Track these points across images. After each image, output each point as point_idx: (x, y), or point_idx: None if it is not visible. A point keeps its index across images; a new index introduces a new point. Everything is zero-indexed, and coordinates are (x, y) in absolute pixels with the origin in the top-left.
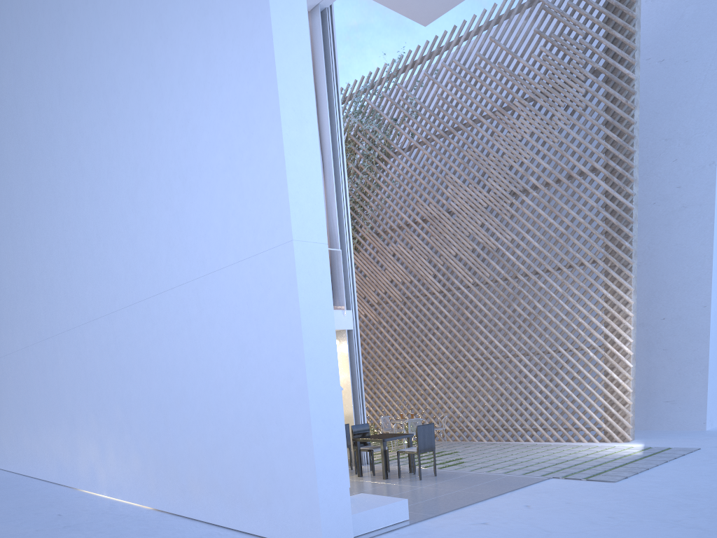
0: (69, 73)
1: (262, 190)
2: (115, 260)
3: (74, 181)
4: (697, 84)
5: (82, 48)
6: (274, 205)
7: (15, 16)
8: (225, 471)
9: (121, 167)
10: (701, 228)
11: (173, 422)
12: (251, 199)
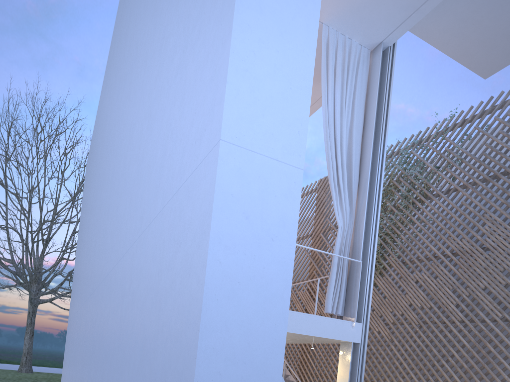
0: (123, 67)
1: (202, 72)
2: (109, 231)
3: (109, 164)
4: None
5: (131, 36)
6: (210, 87)
7: (117, 47)
8: None
9: (125, 134)
10: None
11: None
12: (189, 99)
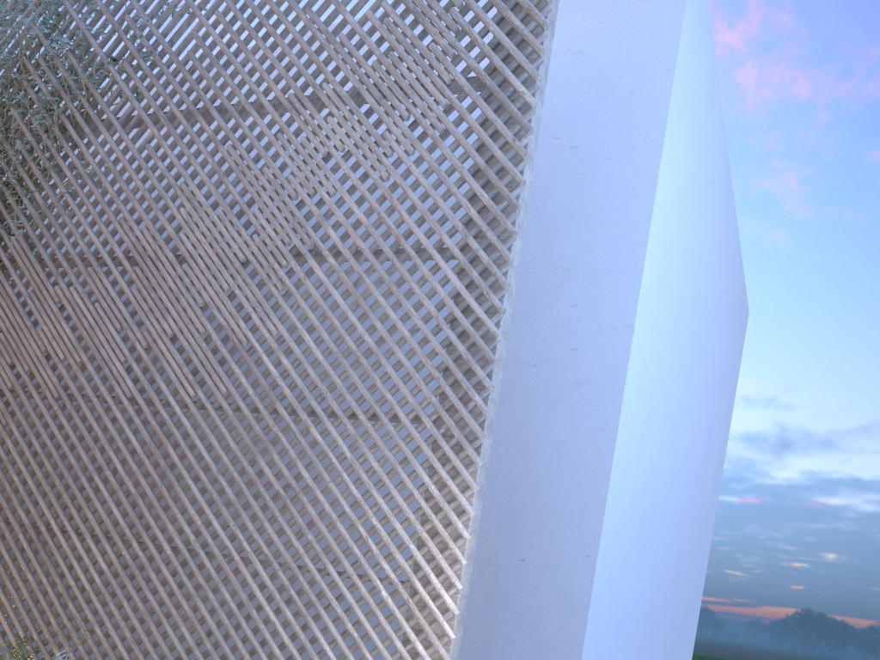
0: None
1: None
2: None
3: None
4: (622, 197)
5: None
6: None
7: None
8: None
9: None
10: (598, 425)
11: None
12: None
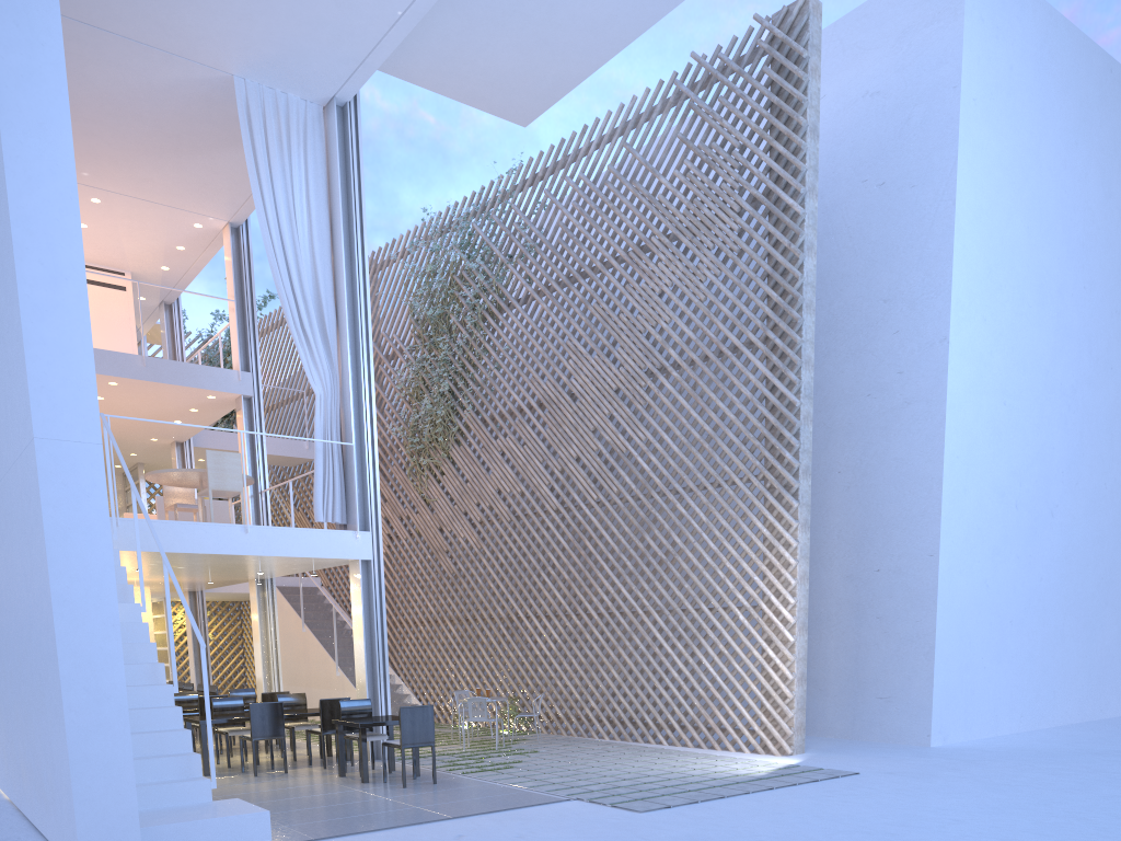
0: None
1: (17, 368)
2: None
3: None
4: (926, 220)
5: None
6: (23, 389)
7: None
8: (33, 751)
9: None
10: (928, 436)
11: (7, 677)
12: (14, 379)
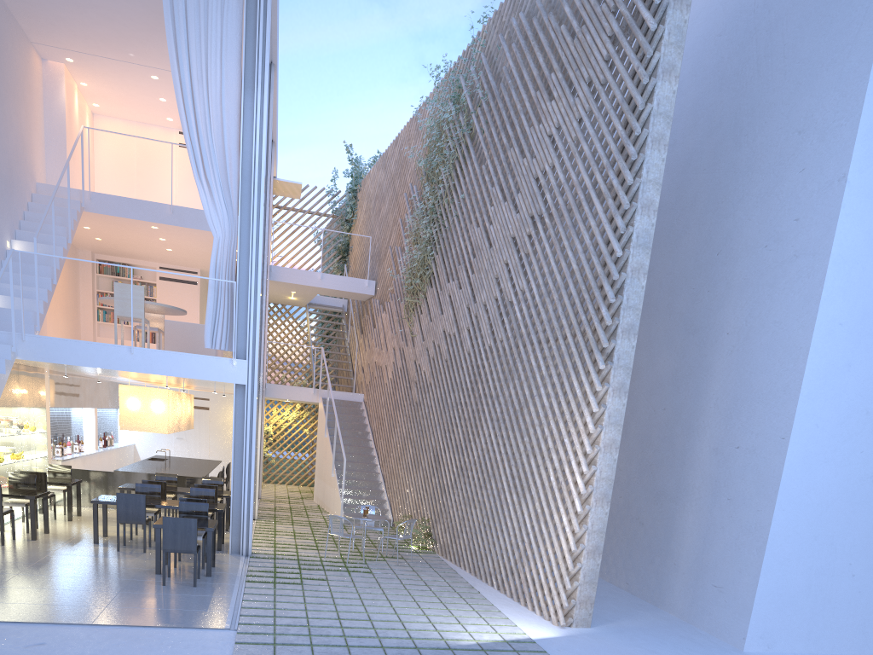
0: None
1: None
2: None
3: None
4: (854, 25)
5: None
6: None
7: None
8: None
9: None
10: (806, 297)
11: None
12: None
